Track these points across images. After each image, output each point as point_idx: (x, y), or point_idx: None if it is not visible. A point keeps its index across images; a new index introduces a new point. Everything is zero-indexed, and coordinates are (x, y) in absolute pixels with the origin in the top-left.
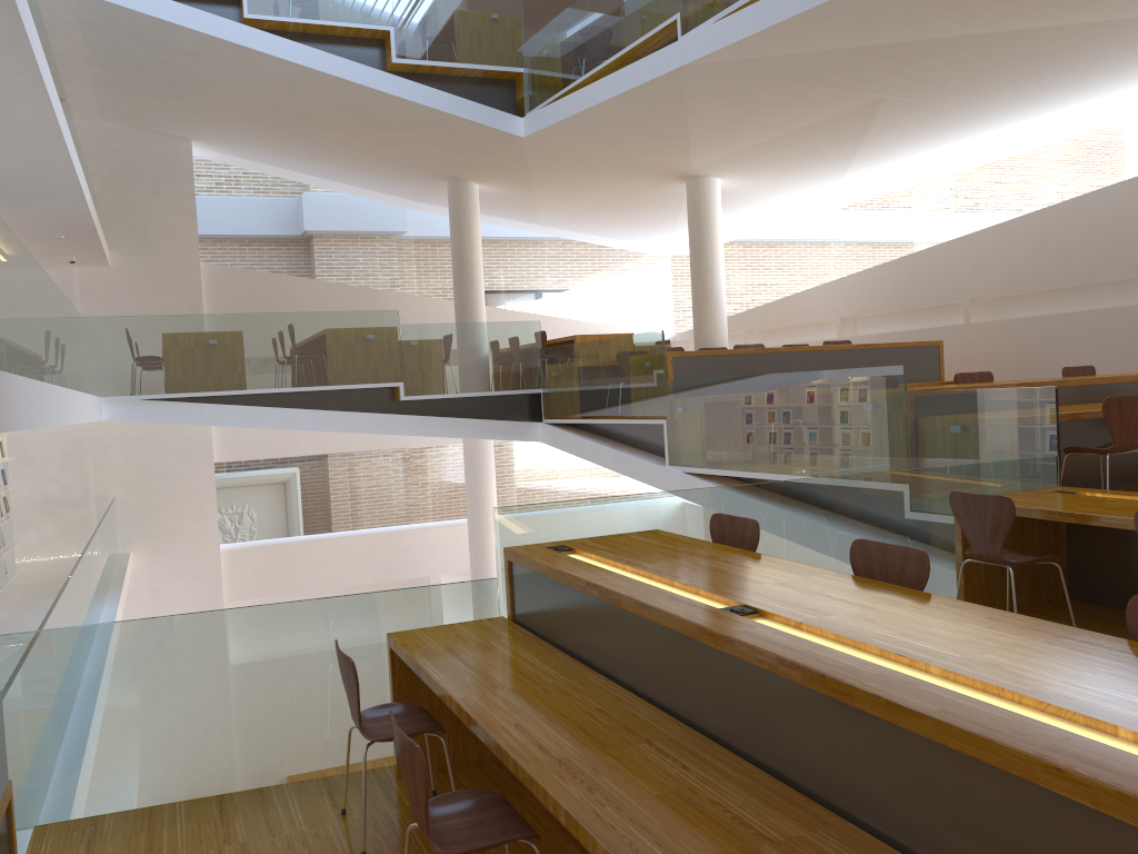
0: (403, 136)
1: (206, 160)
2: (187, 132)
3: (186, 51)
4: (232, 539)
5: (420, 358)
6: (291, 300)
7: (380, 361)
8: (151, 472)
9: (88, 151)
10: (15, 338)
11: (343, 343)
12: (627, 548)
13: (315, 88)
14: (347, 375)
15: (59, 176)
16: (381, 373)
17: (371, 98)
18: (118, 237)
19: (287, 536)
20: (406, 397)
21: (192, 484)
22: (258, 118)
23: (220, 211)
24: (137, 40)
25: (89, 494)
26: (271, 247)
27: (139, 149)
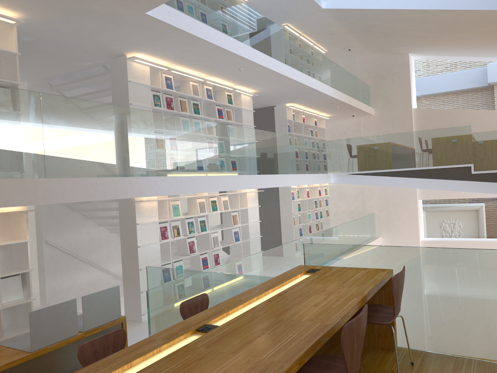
0: (493, 28)
1: (417, 60)
2: (403, 50)
3: (374, 18)
4: (427, 236)
5: (484, 150)
6: (457, 121)
7: (459, 153)
8: (389, 203)
9: (366, 68)
10: (198, 160)
11: (439, 144)
12: (329, 278)
13: (433, 17)
14: (440, 161)
15: (302, 87)
16: (460, 159)
17: (461, 14)
18: (377, 102)
19: (454, 237)
20: (474, 172)
21: (407, 209)
22: (423, 37)
23: (423, 83)
24: (356, 19)
25: (365, 211)
26: (448, 96)
27: (386, 62)
